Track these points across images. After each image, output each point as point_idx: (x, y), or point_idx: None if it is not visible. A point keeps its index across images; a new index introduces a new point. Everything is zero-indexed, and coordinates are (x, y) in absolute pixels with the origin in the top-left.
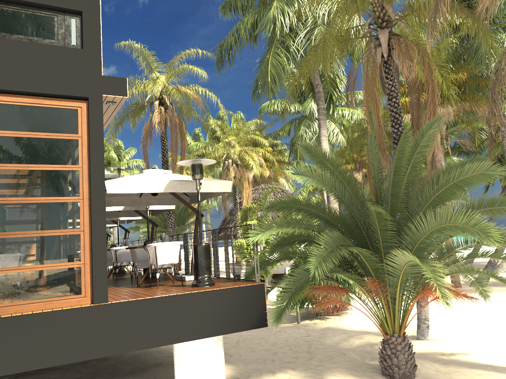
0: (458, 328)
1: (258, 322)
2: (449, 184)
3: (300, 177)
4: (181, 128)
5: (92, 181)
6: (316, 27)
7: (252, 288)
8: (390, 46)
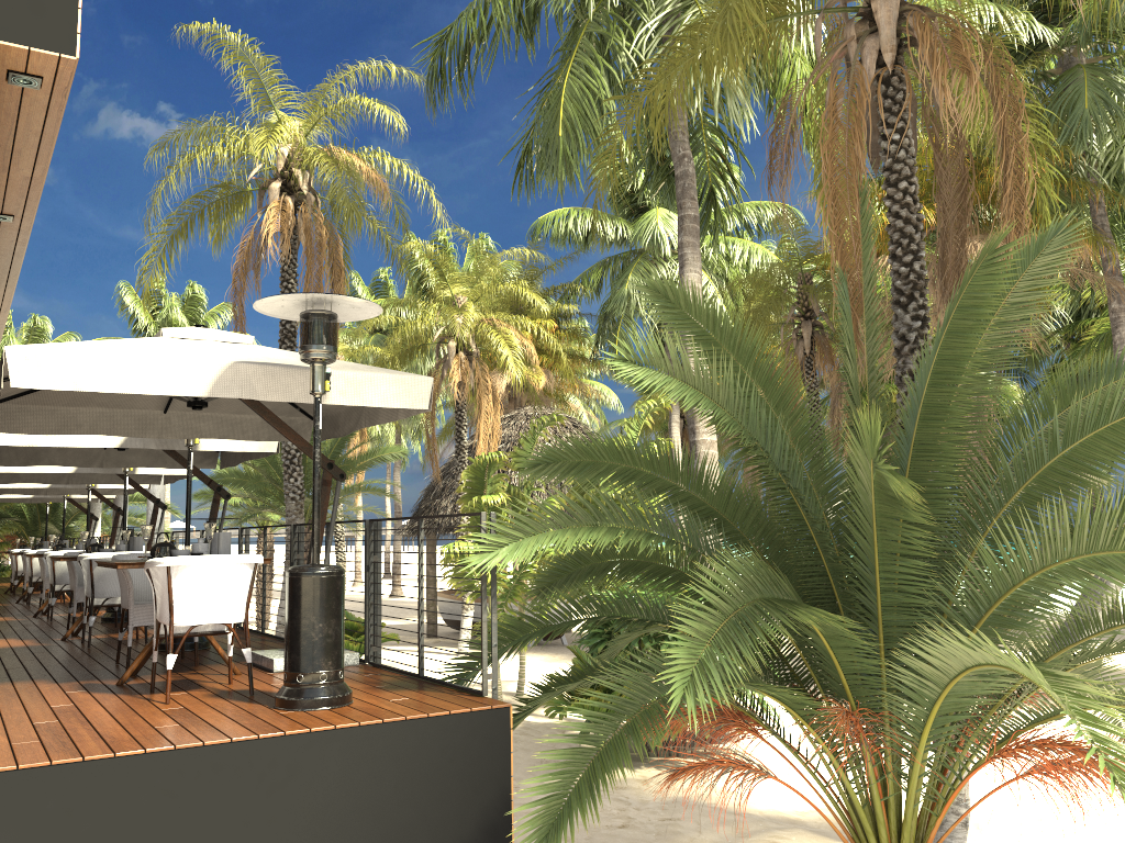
0: (1034, 820)
1: (483, 832)
2: (1110, 424)
3: (643, 373)
4: (333, 252)
5: None
6: (690, 9)
7: (470, 724)
8: (898, 38)
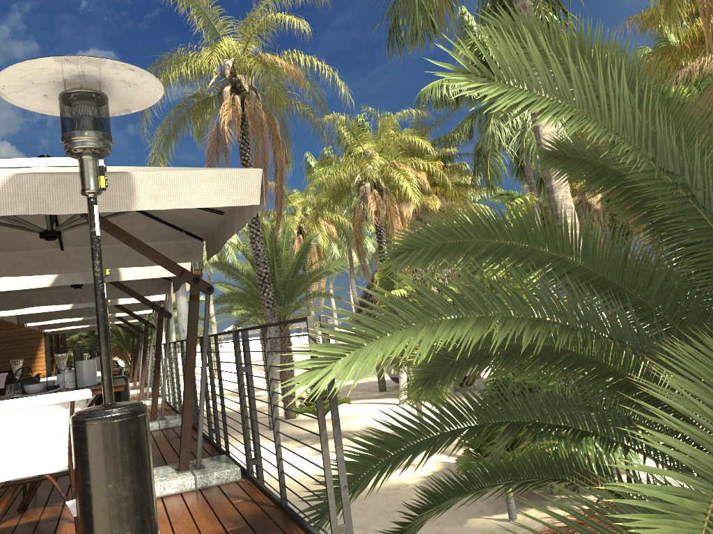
0: None
1: None
2: None
3: (497, 89)
4: (272, 130)
5: None
6: None
7: None
8: None
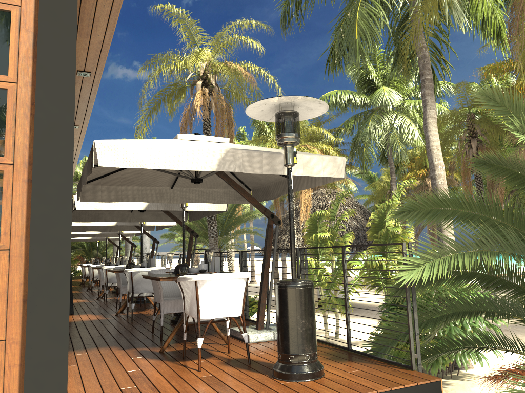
0: None
1: None
2: None
3: None
4: (228, 114)
5: (38, 117)
6: None
7: None
8: None
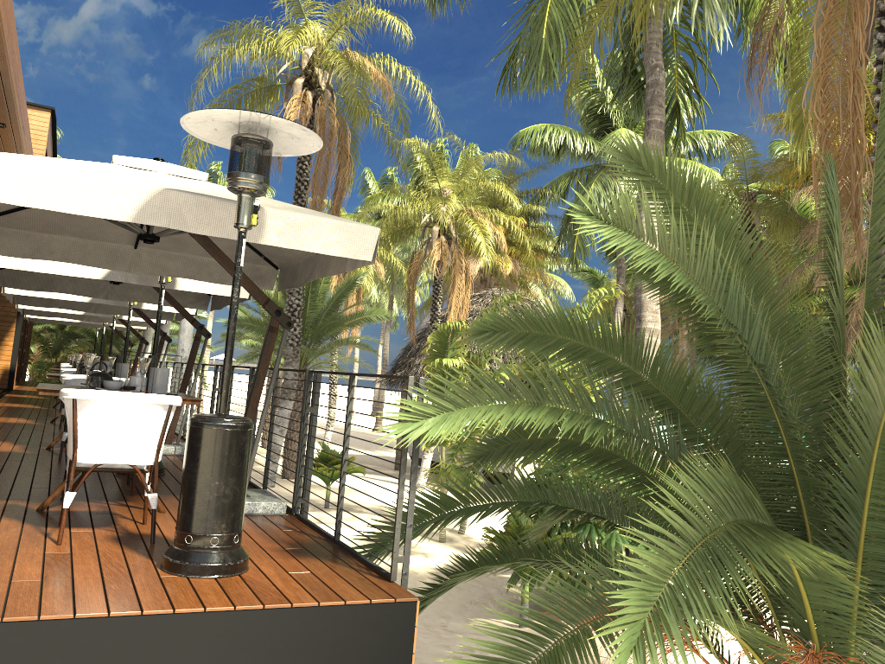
0: None
1: None
2: None
3: (610, 232)
4: (342, 141)
5: None
6: None
7: (368, 617)
8: None
